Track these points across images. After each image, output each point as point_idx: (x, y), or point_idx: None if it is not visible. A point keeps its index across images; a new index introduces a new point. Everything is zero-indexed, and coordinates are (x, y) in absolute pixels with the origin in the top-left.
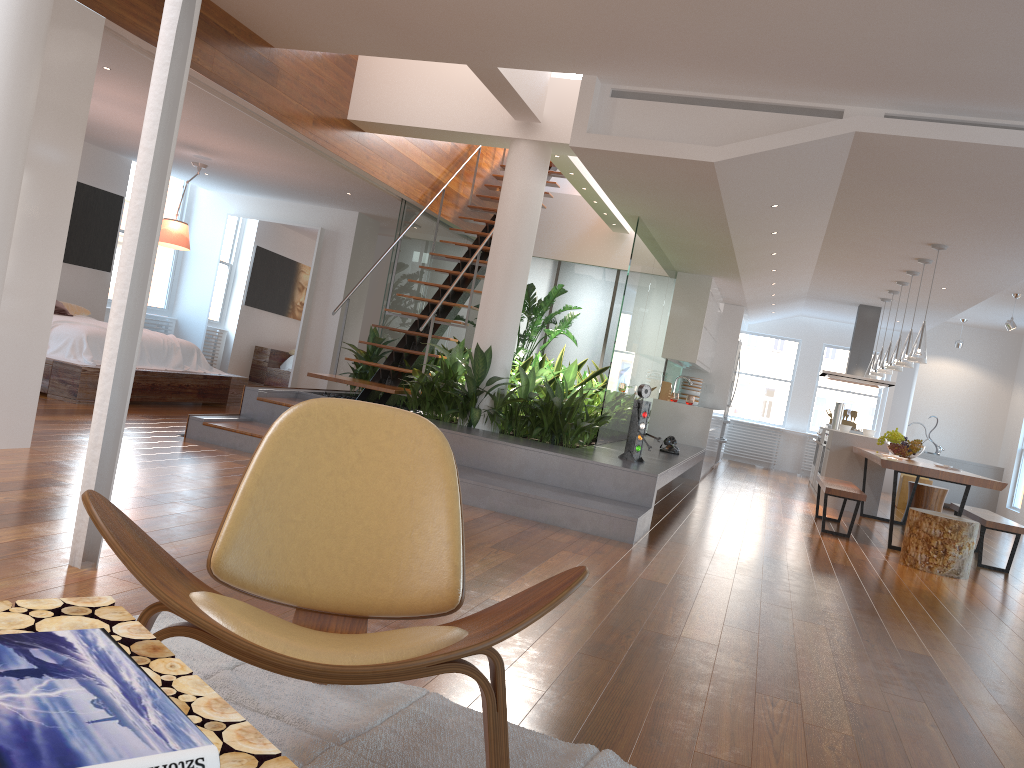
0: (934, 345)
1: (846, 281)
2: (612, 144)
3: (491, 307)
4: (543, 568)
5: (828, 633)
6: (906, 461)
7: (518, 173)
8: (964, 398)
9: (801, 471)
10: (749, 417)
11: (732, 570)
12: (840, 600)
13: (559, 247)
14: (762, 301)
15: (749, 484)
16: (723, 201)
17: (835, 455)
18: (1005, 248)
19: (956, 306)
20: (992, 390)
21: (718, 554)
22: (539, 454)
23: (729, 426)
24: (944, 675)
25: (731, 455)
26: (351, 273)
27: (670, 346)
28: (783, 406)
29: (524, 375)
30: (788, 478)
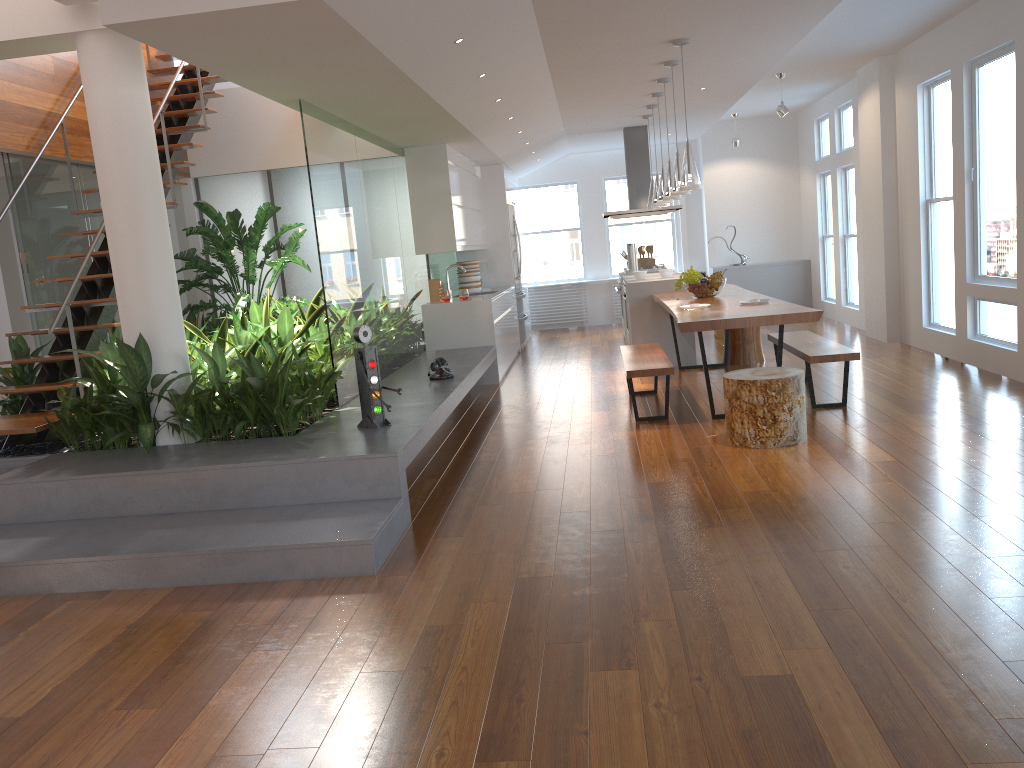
0: (713, 149)
1: (598, 108)
2: (165, 6)
3: (127, 279)
4: (193, 733)
5: (642, 689)
6: (708, 310)
7: (98, 82)
8: (755, 197)
9: (616, 320)
10: (548, 279)
11: (513, 573)
12: (659, 576)
13: (261, 154)
14: (519, 153)
15: (558, 364)
16: (382, 52)
17: (637, 310)
18: (755, 24)
19: (722, 104)
20: (780, 181)
21: (499, 539)
22: (235, 470)
23: (530, 294)
24: (818, 727)
25: (541, 324)
26: (6, 258)
27: (422, 239)
28: (579, 257)
29: (206, 355)
30: (602, 335)
